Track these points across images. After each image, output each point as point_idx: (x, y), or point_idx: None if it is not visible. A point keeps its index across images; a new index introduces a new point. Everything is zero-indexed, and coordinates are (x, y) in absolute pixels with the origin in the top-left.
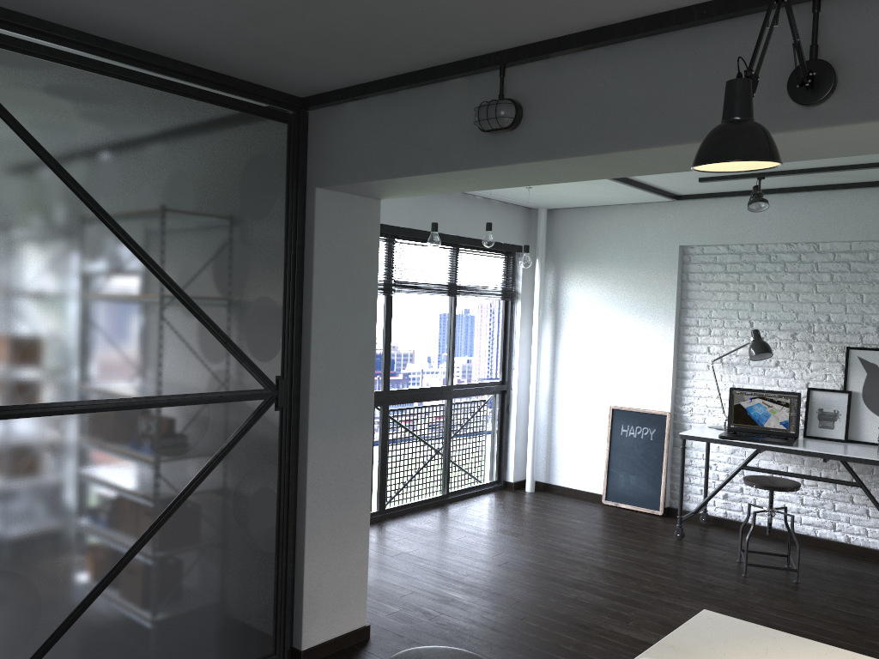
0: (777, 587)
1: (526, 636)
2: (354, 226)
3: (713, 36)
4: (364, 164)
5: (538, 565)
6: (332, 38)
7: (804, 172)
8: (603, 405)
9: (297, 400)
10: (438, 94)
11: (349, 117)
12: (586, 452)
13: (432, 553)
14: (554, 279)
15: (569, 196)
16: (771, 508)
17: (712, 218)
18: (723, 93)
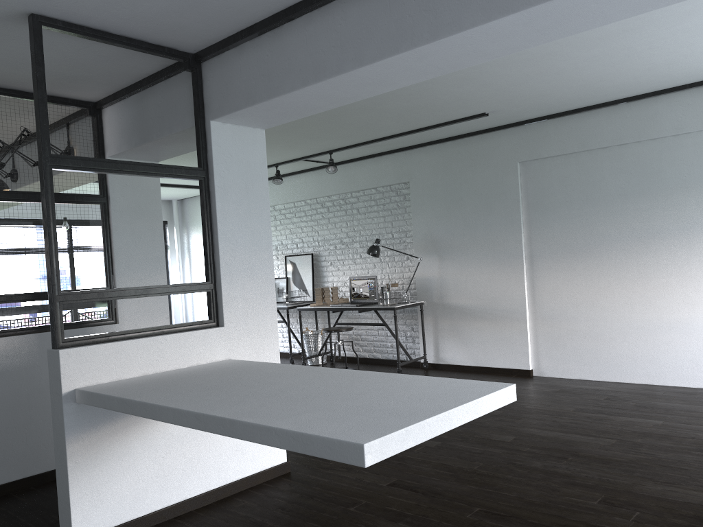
0: None
1: None
2: None
3: None
4: None
5: None
6: None
7: None
8: None
9: None
10: None
11: None
12: None
13: None
14: (187, 236)
15: (167, 194)
16: None
17: None
18: None
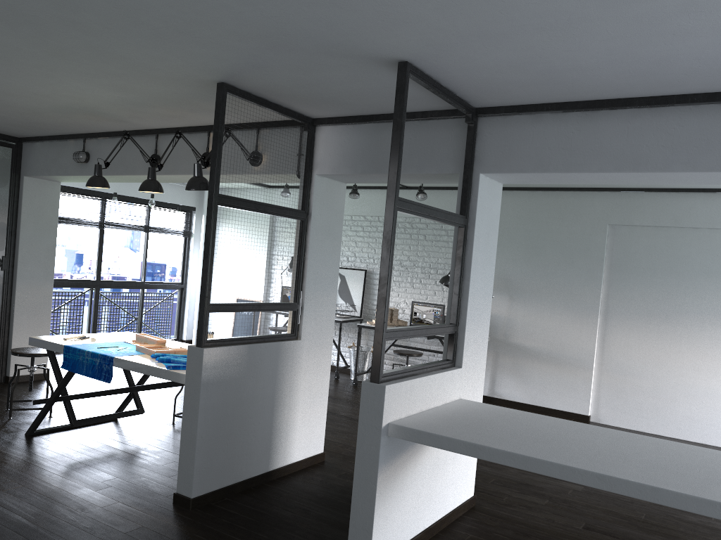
0: None
1: (125, 381)
2: (45, 193)
3: (137, 141)
4: (41, 168)
5: None
6: (14, 124)
7: None
8: None
9: (12, 267)
10: (66, 145)
11: (37, 148)
12: None
13: None
14: None
15: None
16: None
17: None
18: (138, 160)
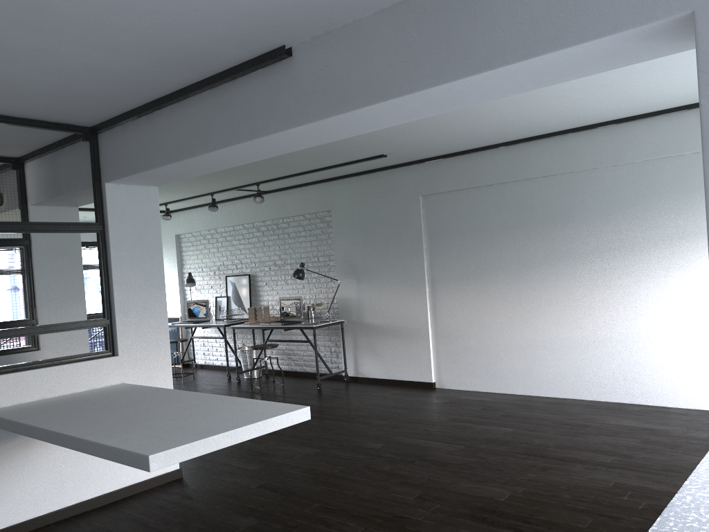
0: None
1: None
2: None
3: None
4: None
5: None
6: None
7: (175, 202)
8: None
9: None
10: None
11: None
12: None
13: None
14: None
15: None
16: (177, 351)
17: (183, 220)
18: None
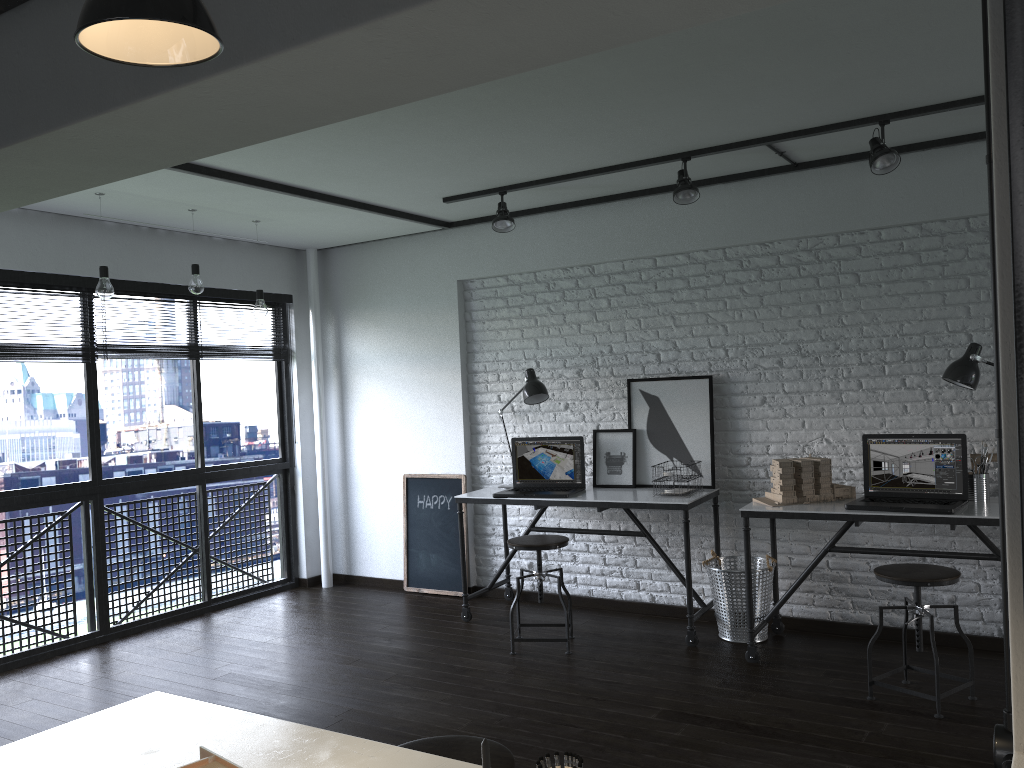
0: (541, 662)
1: None
2: None
3: None
4: None
5: (266, 672)
6: None
7: (542, 183)
8: (398, 474)
9: None
10: None
11: None
12: (386, 532)
13: (139, 673)
14: (336, 331)
15: (320, 231)
16: (540, 571)
17: (486, 246)
18: None
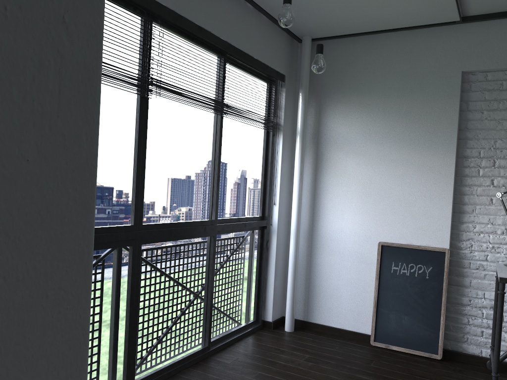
0: None
1: None
2: None
3: None
4: None
5: None
6: None
7: None
8: (370, 241)
9: None
10: None
11: None
12: (350, 290)
13: None
14: (316, 112)
15: (355, 6)
16: None
17: (502, 40)
18: None
